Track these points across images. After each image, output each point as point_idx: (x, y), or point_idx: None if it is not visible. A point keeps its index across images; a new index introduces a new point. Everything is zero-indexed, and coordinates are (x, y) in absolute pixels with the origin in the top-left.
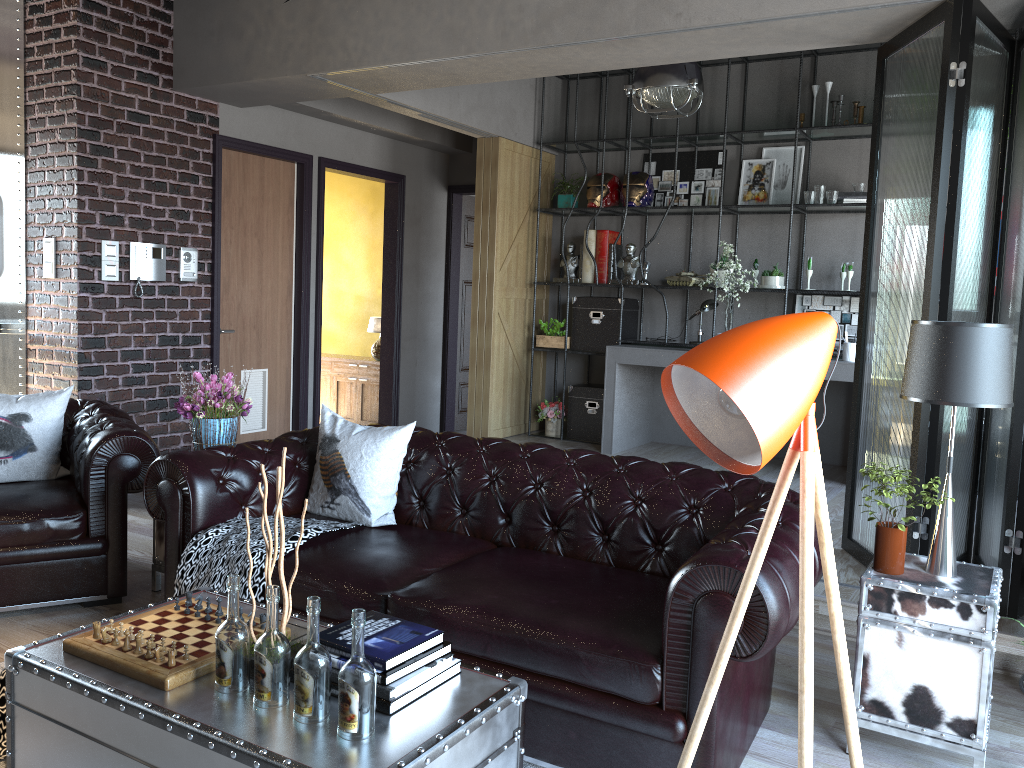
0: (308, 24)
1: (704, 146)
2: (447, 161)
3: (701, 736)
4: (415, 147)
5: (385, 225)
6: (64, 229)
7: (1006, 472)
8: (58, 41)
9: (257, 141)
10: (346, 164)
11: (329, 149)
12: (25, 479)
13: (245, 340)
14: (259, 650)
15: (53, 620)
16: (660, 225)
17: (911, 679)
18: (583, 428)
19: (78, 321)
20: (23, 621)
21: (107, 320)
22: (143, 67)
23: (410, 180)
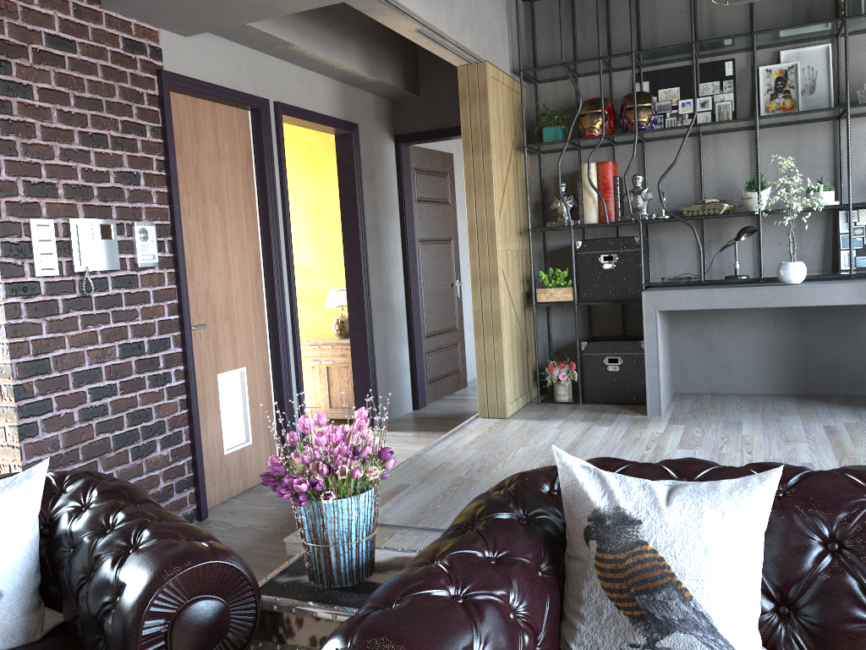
0: None
1: (707, 57)
2: (391, 108)
3: None
4: (362, 92)
5: (340, 183)
6: None
7: None
8: None
9: (207, 81)
10: (302, 110)
11: (283, 92)
12: None
13: (217, 335)
14: None
15: None
16: (682, 147)
17: None
18: (604, 388)
19: (9, 340)
20: None
21: (49, 333)
22: None
23: (361, 130)
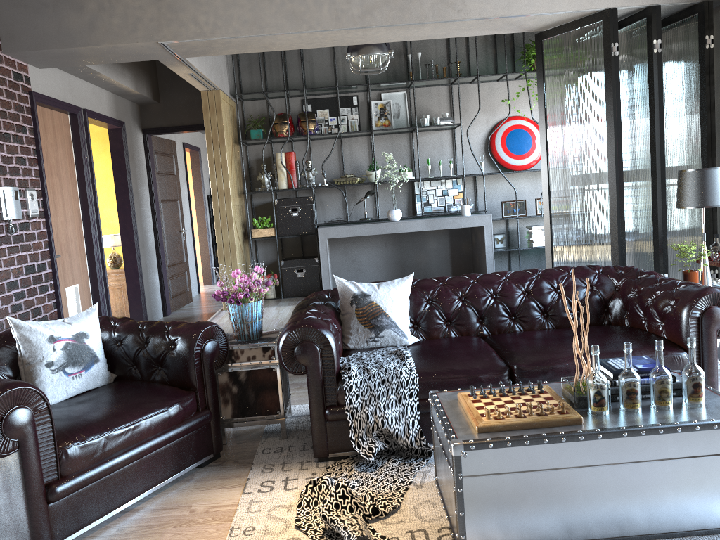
0: (156, 2)
1: (343, 93)
2: (139, 110)
3: (713, 380)
4: (124, 100)
5: (113, 161)
6: None
7: (653, 247)
8: None
9: (51, 96)
10: (97, 114)
11: (86, 102)
12: (93, 387)
13: (64, 262)
14: (633, 380)
15: (201, 481)
16: (334, 145)
17: (717, 340)
18: (296, 288)
19: None
20: (181, 489)
21: None
22: None
23: (125, 125)
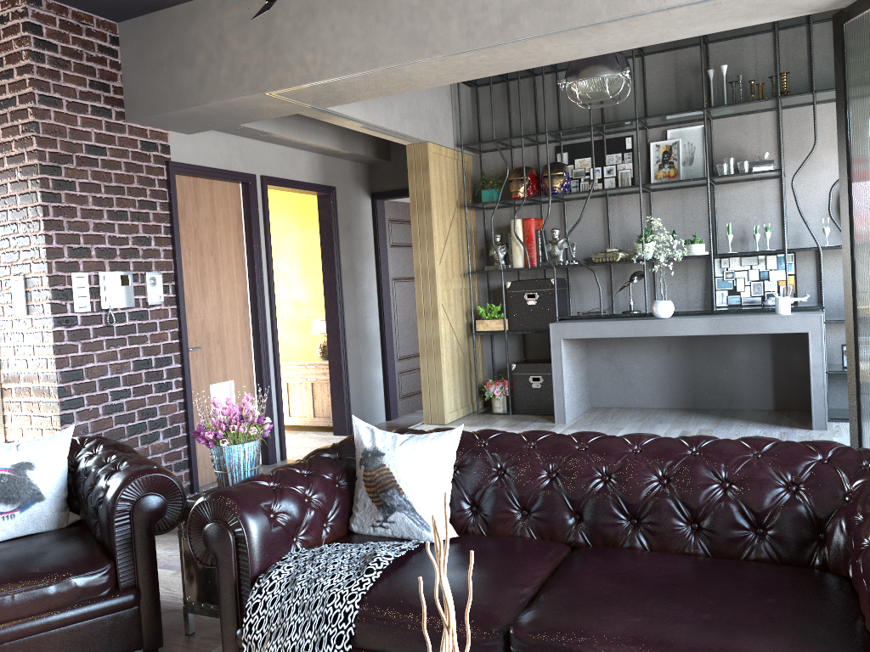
0: (262, 44)
1: (611, 134)
2: (368, 171)
3: None
4: (341, 160)
5: (321, 234)
6: (33, 265)
7: None
8: (11, 81)
9: (205, 165)
10: (285, 180)
11: (269, 167)
12: (34, 531)
13: (211, 355)
14: None
15: None
16: (584, 208)
17: None
18: (530, 402)
19: (55, 355)
20: None
21: (83, 351)
22: (96, 101)
23: (339, 190)
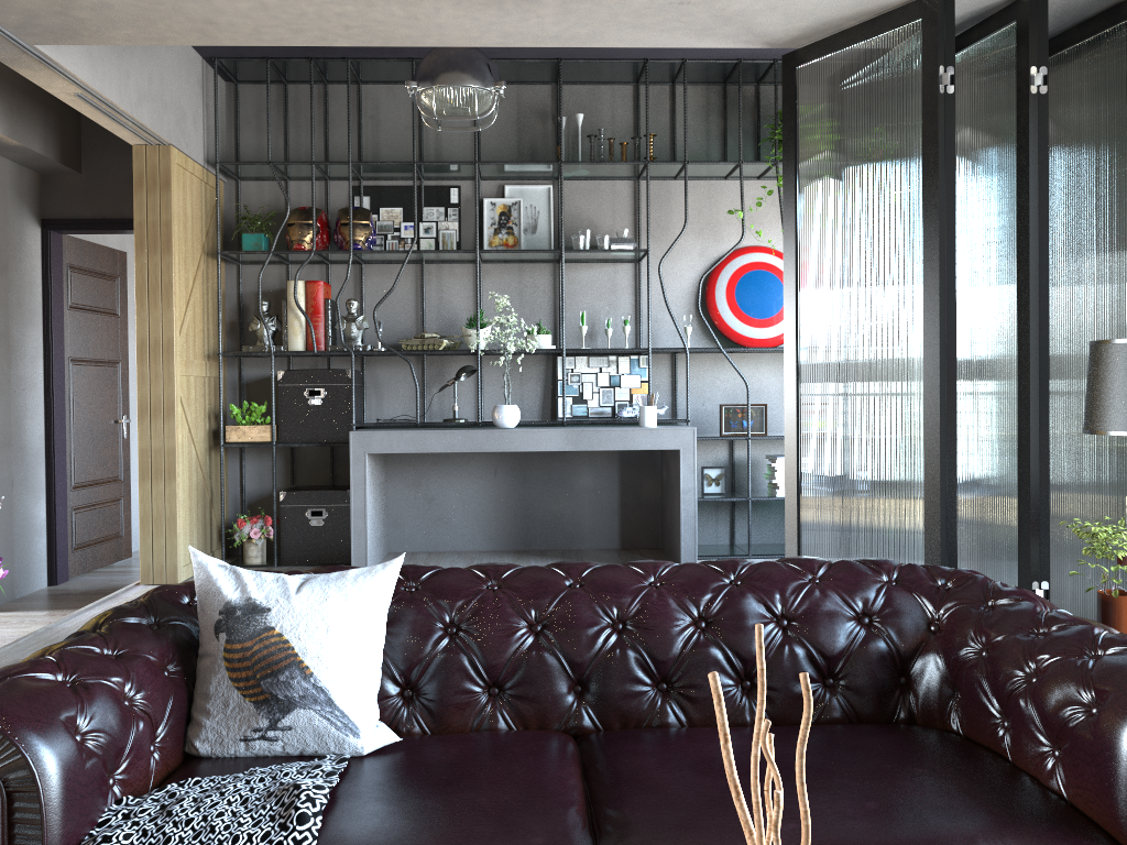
0: None
1: (432, 180)
2: (39, 183)
3: None
4: None
5: None
6: None
7: (1019, 519)
8: None
9: None
10: None
11: None
12: None
13: None
14: None
15: None
16: (400, 274)
17: None
18: (306, 546)
19: None
20: None
21: None
22: None
23: None
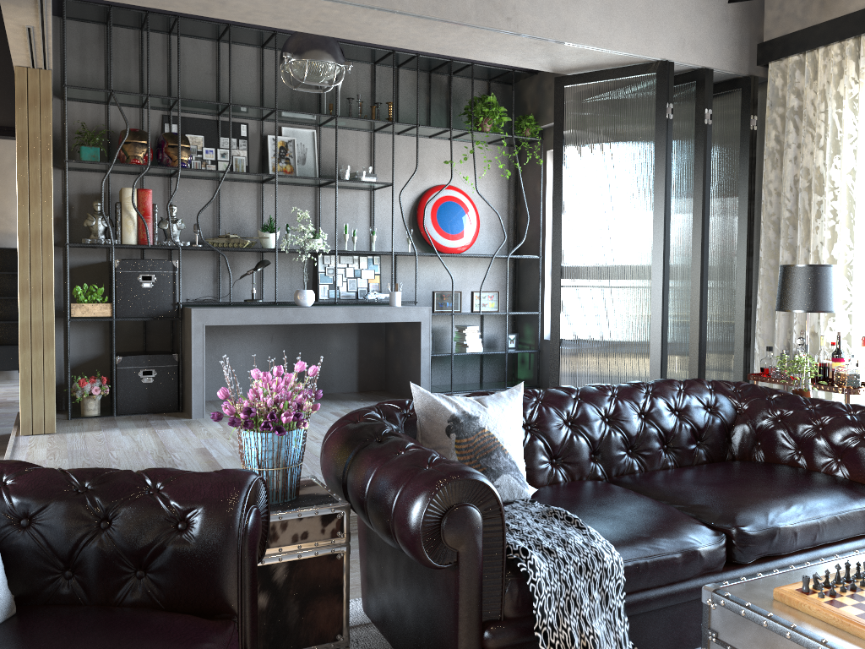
0: None
1: (227, 117)
2: None
3: None
4: None
5: None
6: None
7: (689, 358)
8: None
9: None
10: None
11: None
12: None
13: None
14: None
15: None
16: (219, 188)
17: None
18: (138, 399)
19: None
20: None
21: None
22: None
23: None
